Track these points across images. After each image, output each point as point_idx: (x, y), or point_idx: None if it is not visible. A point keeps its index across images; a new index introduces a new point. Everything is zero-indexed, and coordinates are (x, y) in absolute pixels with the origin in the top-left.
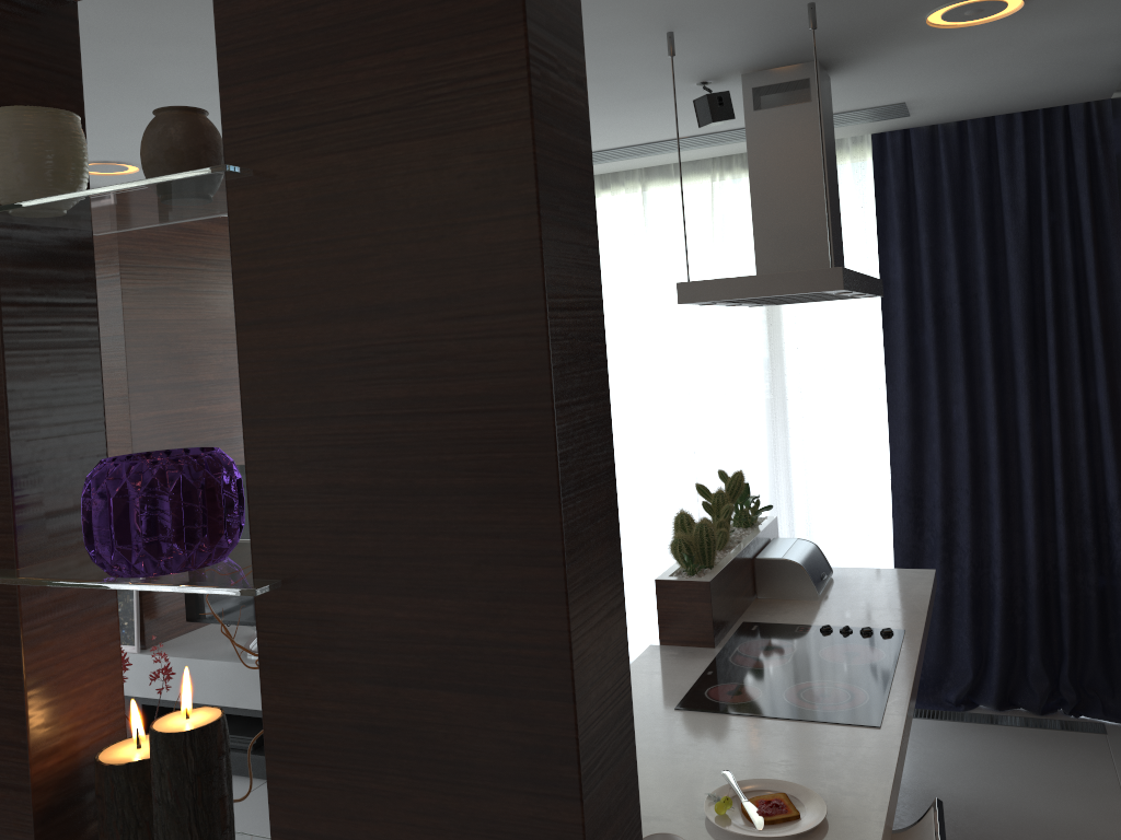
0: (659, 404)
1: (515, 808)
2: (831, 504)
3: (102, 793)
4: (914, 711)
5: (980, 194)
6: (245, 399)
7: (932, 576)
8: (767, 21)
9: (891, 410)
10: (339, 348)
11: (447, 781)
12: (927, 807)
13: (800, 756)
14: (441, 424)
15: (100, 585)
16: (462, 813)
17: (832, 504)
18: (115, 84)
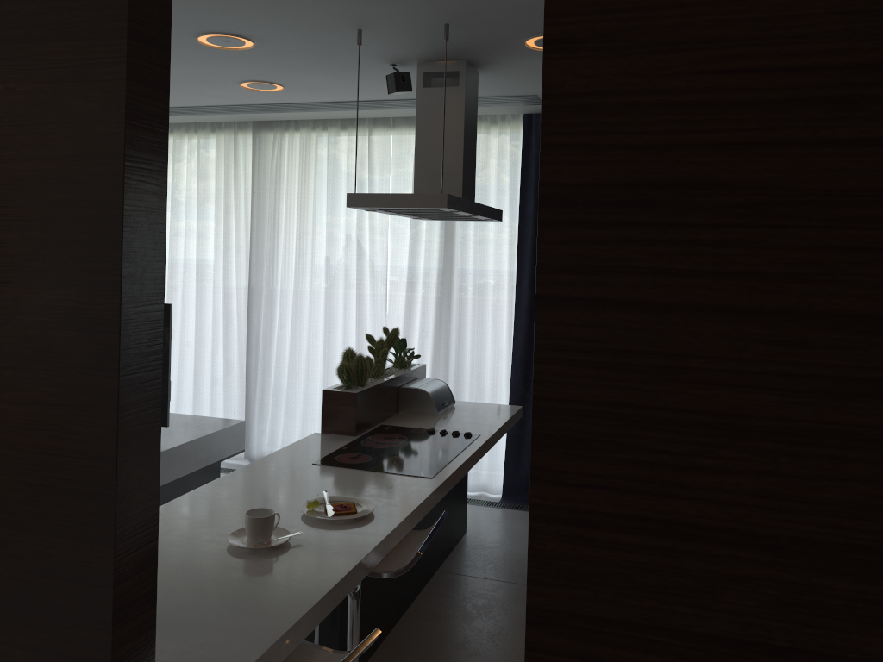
0: (366, 285)
1: (91, 382)
2: (473, 364)
3: None
4: (510, 505)
5: None
6: None
7: (517, 409)
8: (422, 31)
9: (517, 303)
10: (35, 174)
11: (64, 372)
12: (494, 557)
13: (376, 488)
14: (76, 212)
15: None
16: (69, 386)
17: (473, 364)
18: None
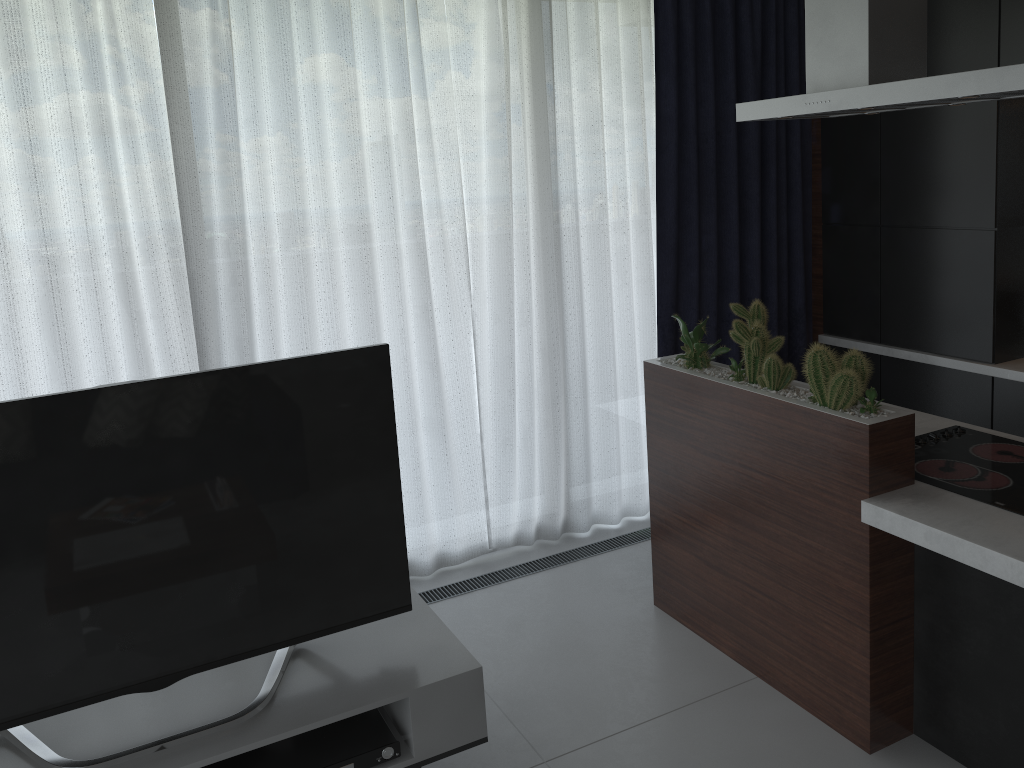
0: (427, 251)
1: None
2: (606, 343)
3: None
4: None
5: (733, 36)
6: None
7: None
8: None
9: (660, 243)
10: None
11: None
12: None
13: None
14: None
15: None
16: None
17: (608, 343)
18: None
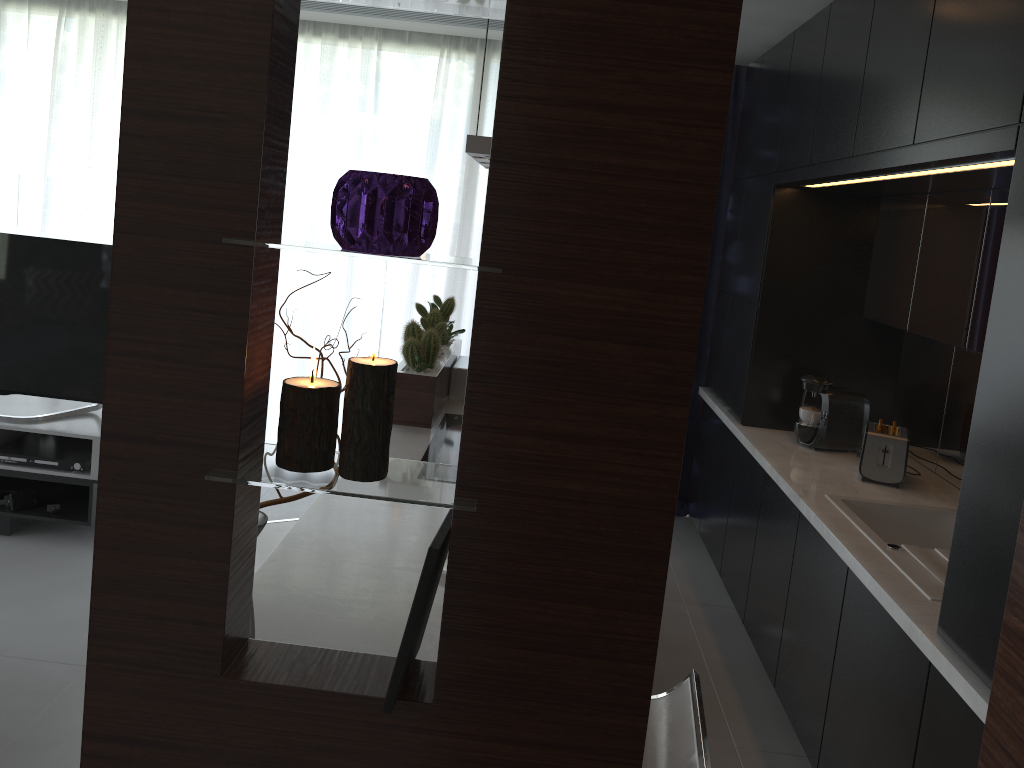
0: None
1: (645, 411)
2: None
3: (297, 407)
4: None
5: None
6: (496, 147)
7: None
8: None
9: None
10: (577, 125)
11: (602, 395)
12: None
13: None
14: (642, 185)
15: (364, 256)
16: (609, 413)
17: None
18: None
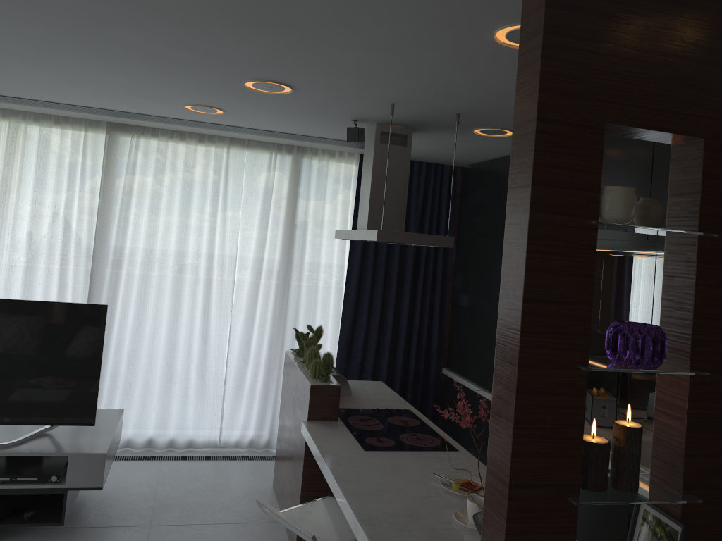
0: (213, 279)
1: None
2: None
3: (599, 455)
4: None
5: None
6: (695, 309)
7: (385, 384)
8: (432, 112)
9: (346, 297)
10: None
11: None
12: None
13: (446, 465)
14: None
15: (650, 371)
16: None
17: None
18: (78, 23)
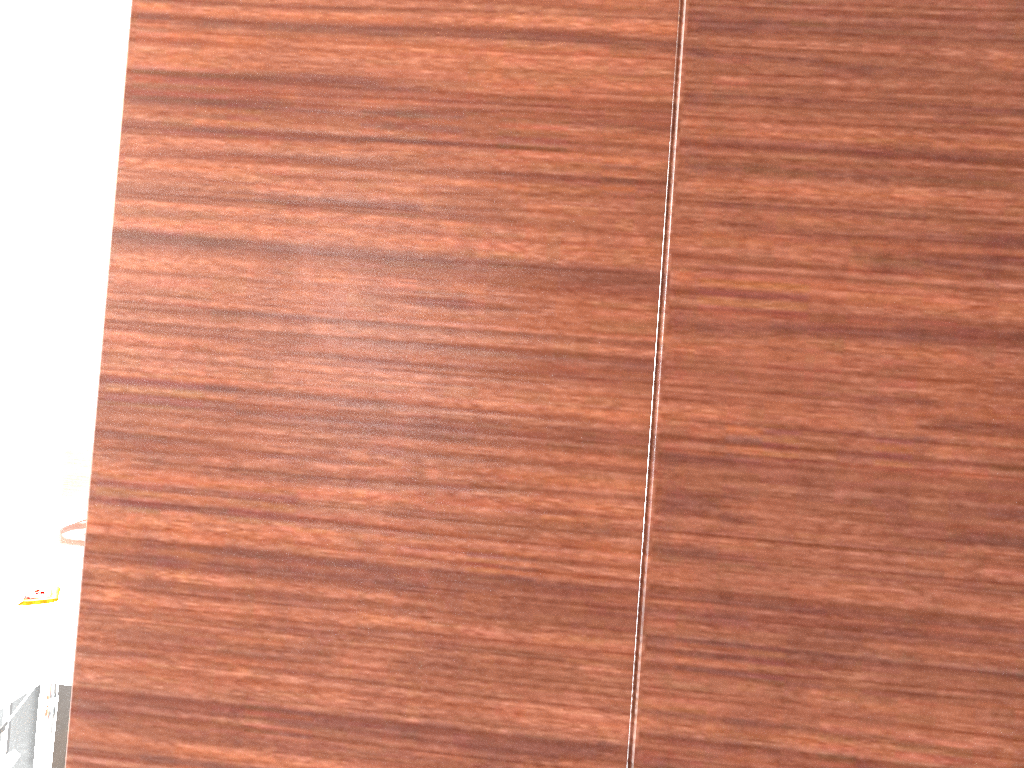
0: None
1: None
2: None
3: None
4: None
5: None
6: None
7: None
8: None
9: None
10: None
11: None
12: None
13: None
14: None
15: None
16: None
17: None
18: None
